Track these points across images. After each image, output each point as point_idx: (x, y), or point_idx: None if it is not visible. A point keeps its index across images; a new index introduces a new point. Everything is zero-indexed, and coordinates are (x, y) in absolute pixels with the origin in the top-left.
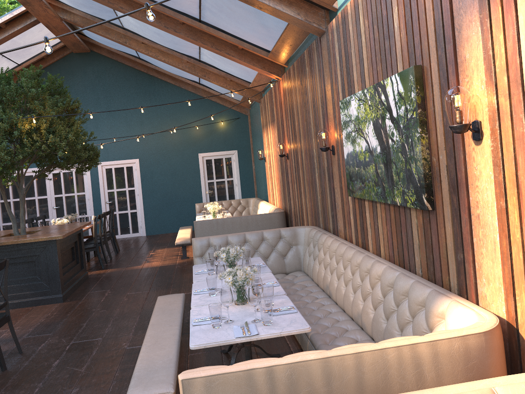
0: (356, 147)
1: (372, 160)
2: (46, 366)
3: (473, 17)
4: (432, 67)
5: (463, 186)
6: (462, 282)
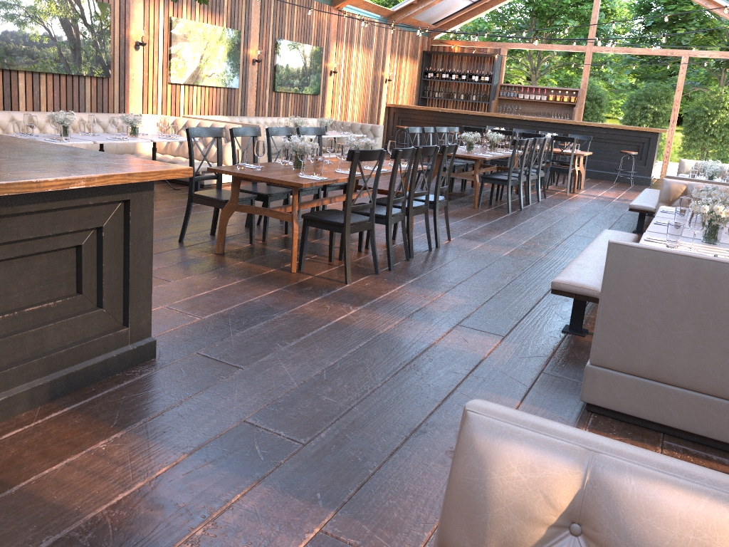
0: (27, 30)
1: (54, 44)
2: None
3: (140, 1)
4: (116, 9)
5: (128, 67)
6: (122, 109)
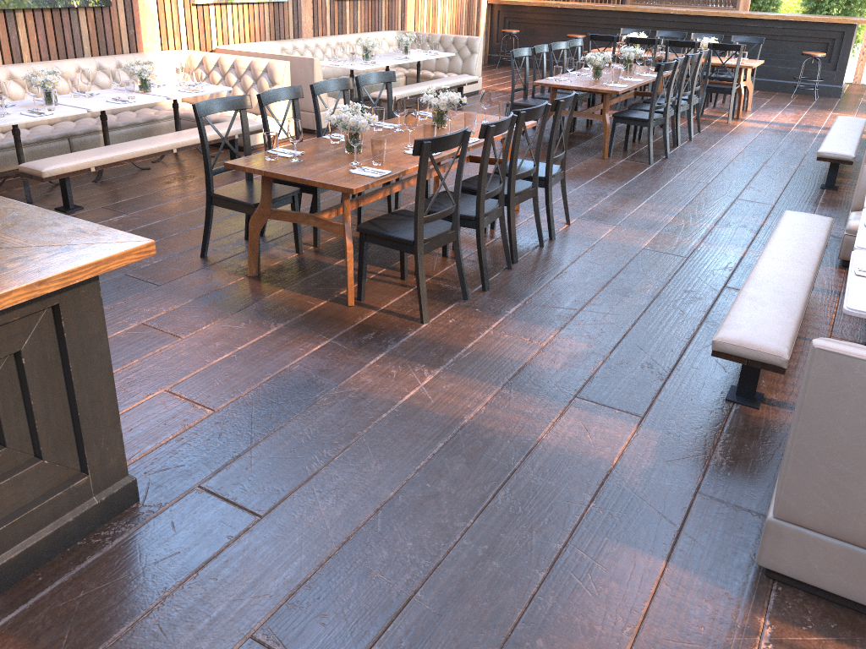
0: None
1: None
2: (212, 226)
3: None
4: None
5: None
6: (134, 47)
